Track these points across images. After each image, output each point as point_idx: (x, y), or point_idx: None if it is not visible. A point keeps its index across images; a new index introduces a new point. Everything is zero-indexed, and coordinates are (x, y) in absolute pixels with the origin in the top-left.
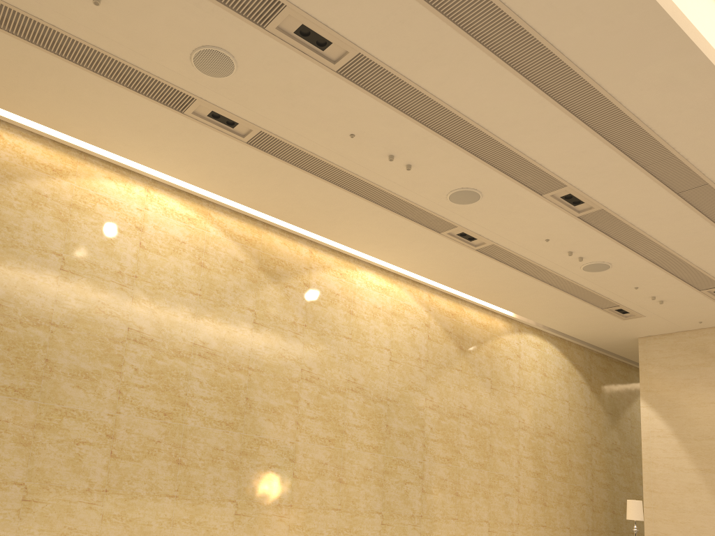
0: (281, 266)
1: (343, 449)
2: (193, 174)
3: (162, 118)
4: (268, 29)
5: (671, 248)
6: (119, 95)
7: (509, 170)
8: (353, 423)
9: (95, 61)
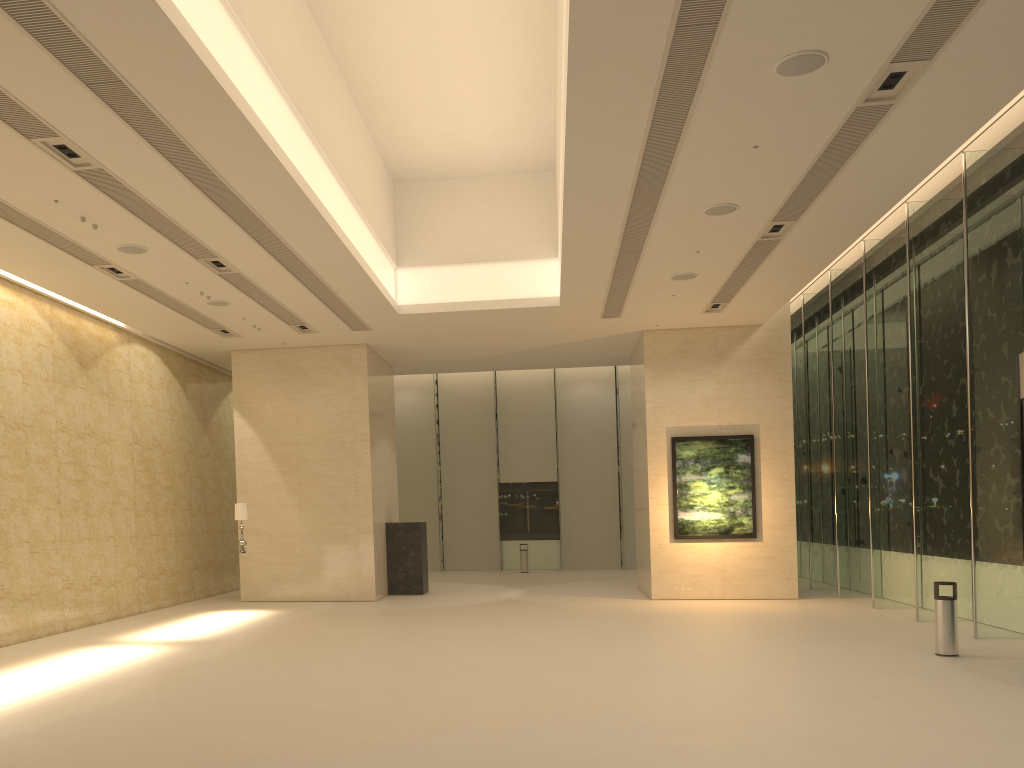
0: None
1: None
2: None
3: None
4: (32, 140)
5: (278, 299)
6: None
7: (179, 242)
8: None
9: None
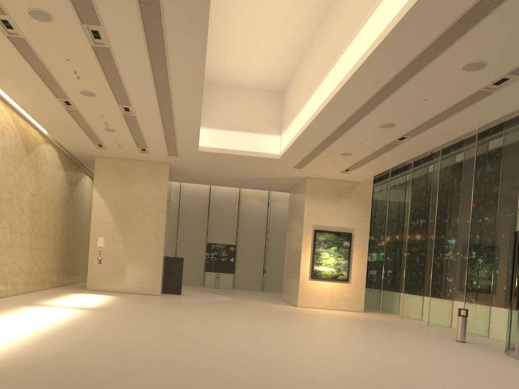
0: None
1: None
2: None
3: None
4: (83, 25)
5: (143, 133)
6: None
7: (116, 94)
8: None
9: None
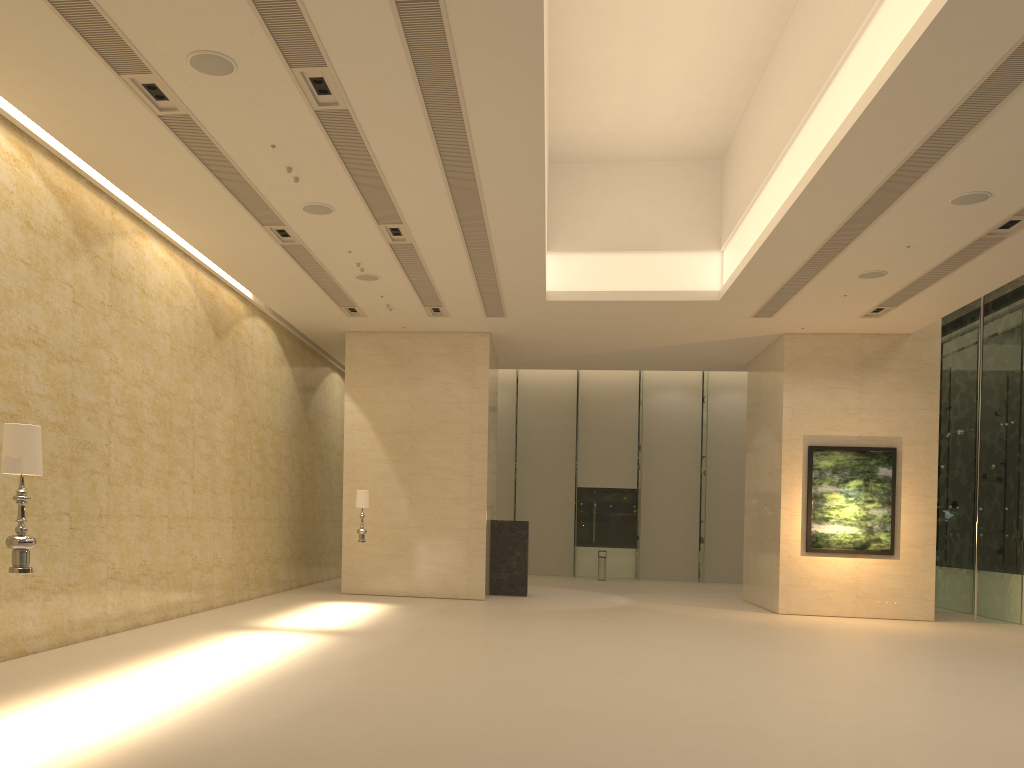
0: (90, 230)
1: (142, 450)
2: (47, 112)
3: (85, 68)
4: (293, 70)
5: (432, 277)
6: (62, 37)
7: (371, 203)
8: (148, 420)
9: (76, 9)
